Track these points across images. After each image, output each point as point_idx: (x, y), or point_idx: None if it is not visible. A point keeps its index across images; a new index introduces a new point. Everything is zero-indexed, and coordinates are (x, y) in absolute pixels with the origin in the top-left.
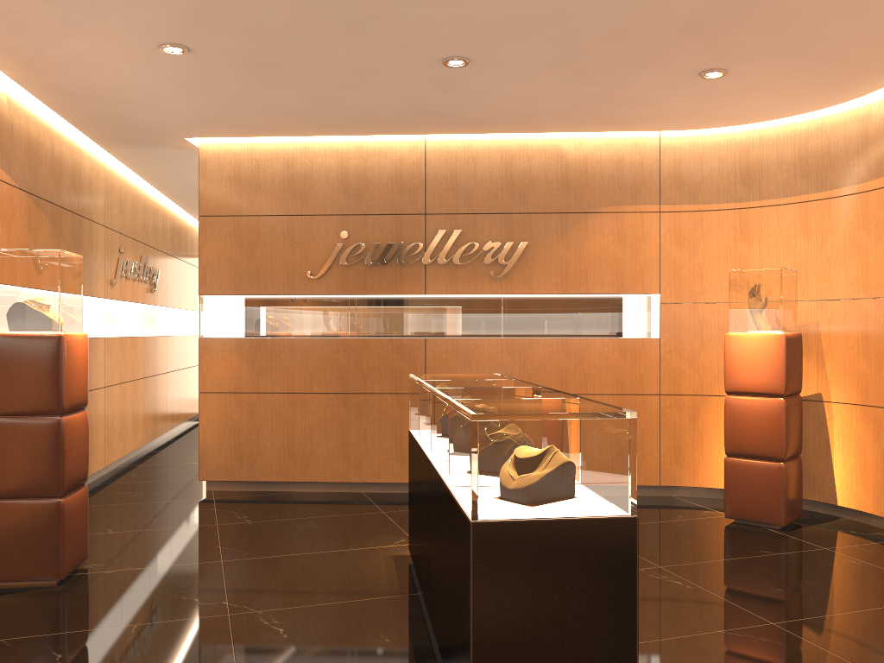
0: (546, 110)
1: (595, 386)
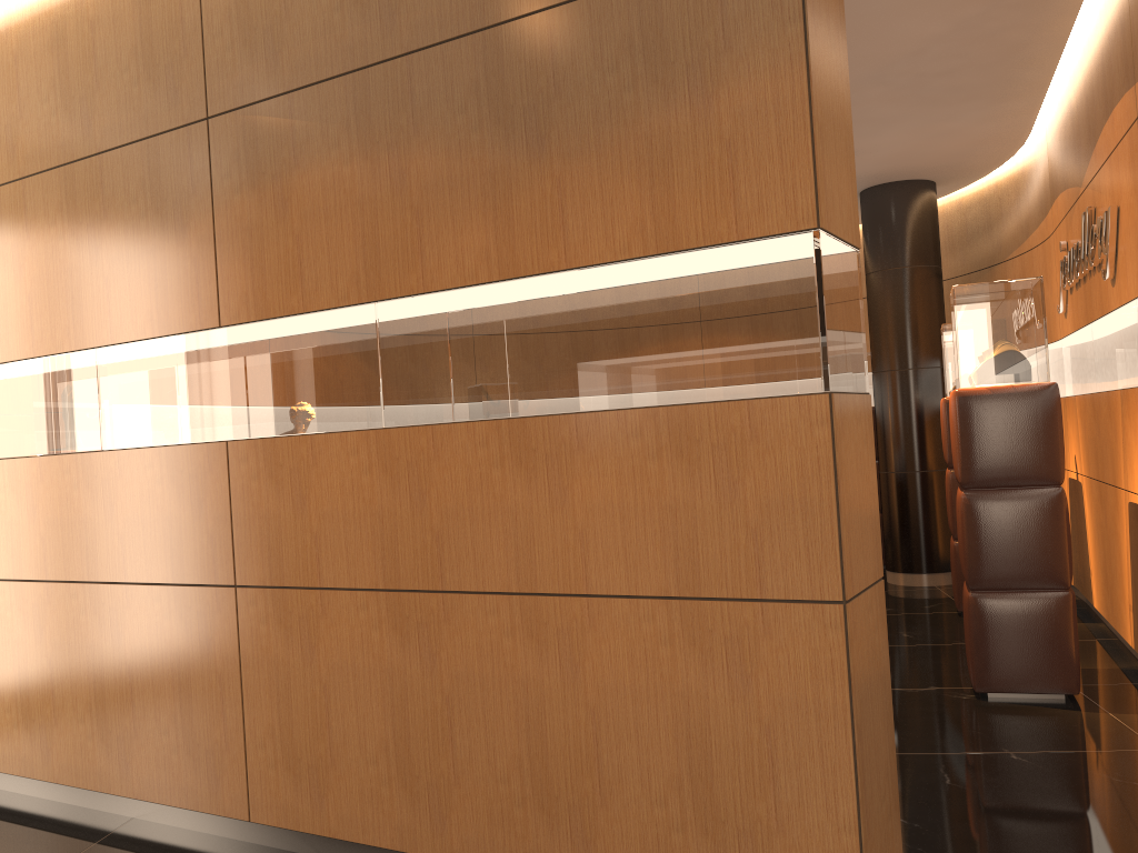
0: None
1: None
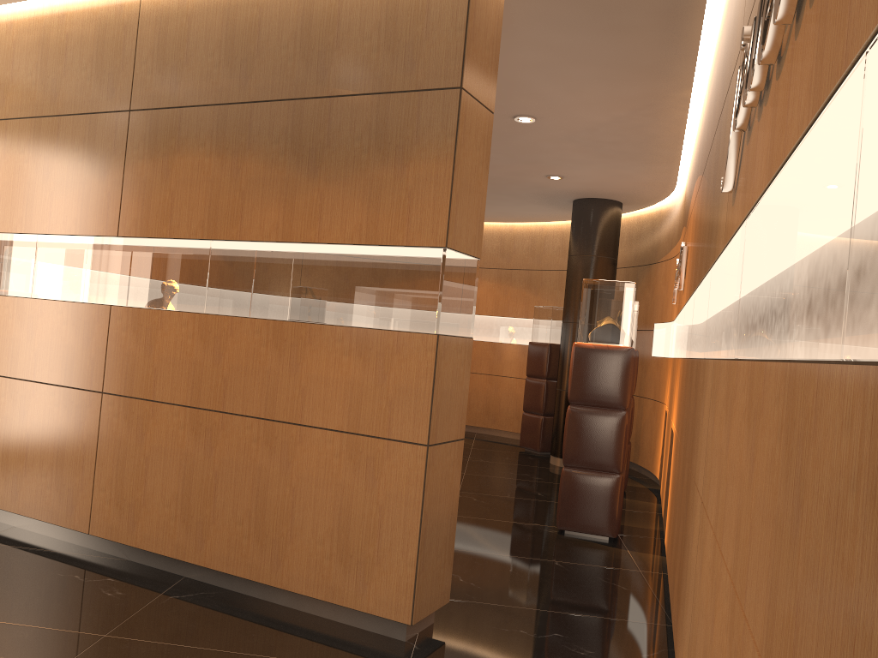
0: None
1: None
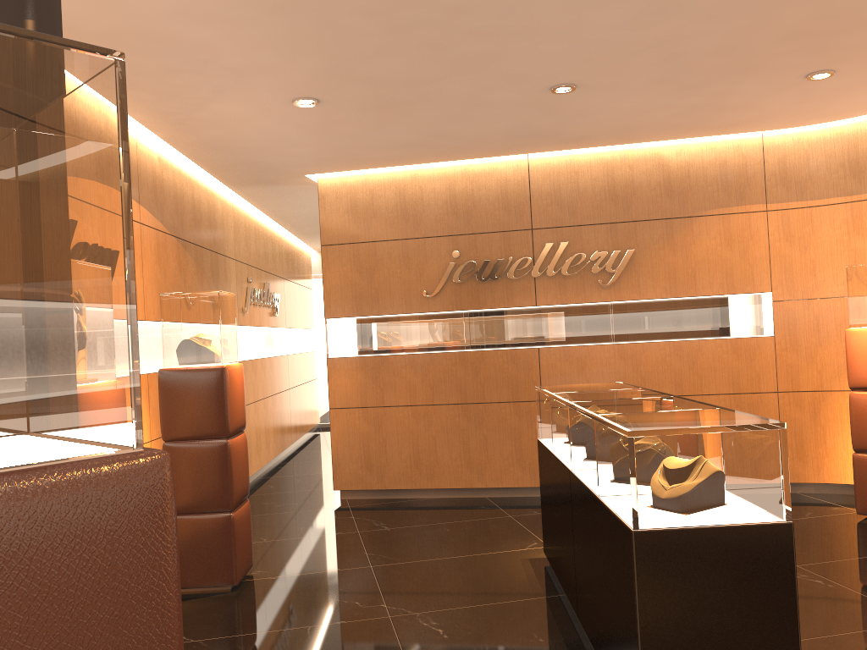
0: (647, 123)
1: (710, 386)
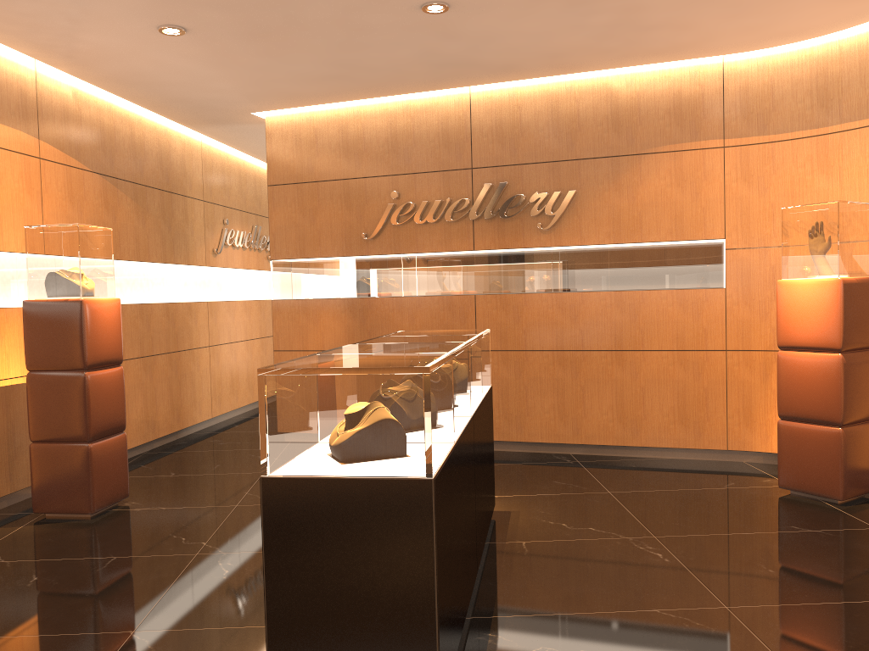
0: (572, 47)
1: (652, 341)
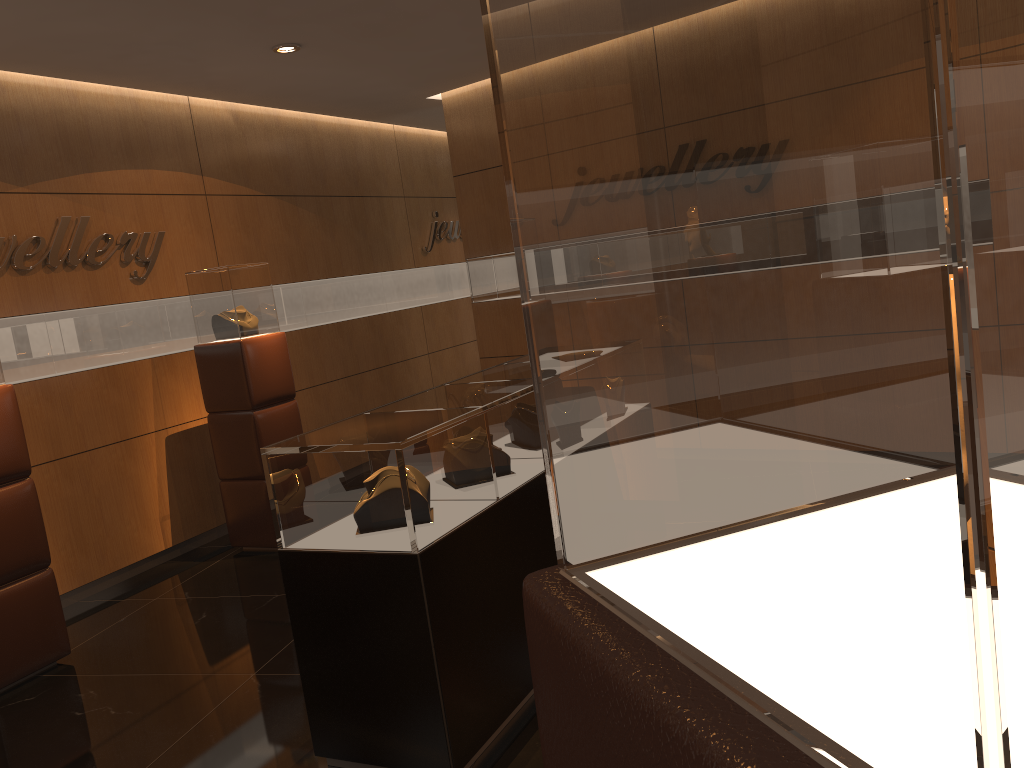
0: None
1: None
